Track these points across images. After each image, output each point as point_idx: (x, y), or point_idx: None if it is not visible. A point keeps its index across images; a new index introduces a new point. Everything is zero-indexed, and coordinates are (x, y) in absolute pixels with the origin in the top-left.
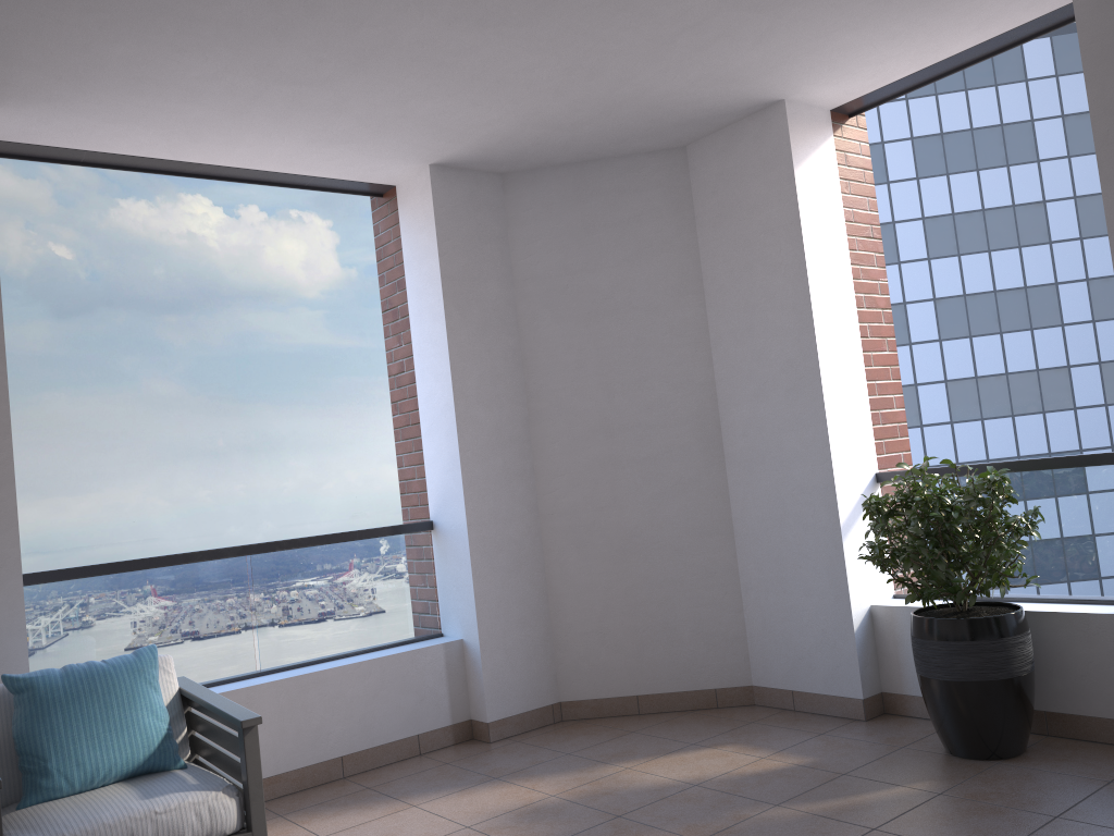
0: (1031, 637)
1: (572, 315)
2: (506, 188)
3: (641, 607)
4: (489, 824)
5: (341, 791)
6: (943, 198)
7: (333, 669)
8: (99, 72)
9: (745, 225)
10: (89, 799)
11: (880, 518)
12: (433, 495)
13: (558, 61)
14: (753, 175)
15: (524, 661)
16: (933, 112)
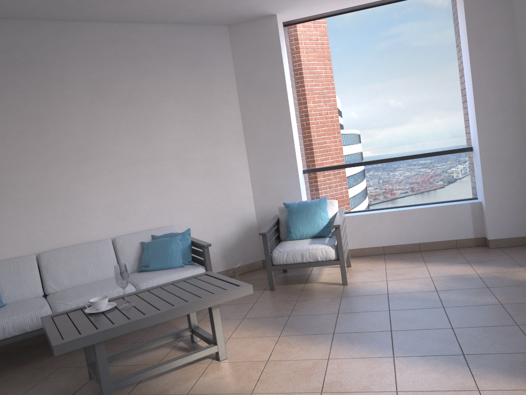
0: None
1: None
2: None
3: None
4: (438, 278)
5: (412, 256)
6: None
7: (414, 209)
8: None
9: None
10: (298, 242)
11: None
12: (471, 135)
13: None
14: None
15: (512, 214)
16: None
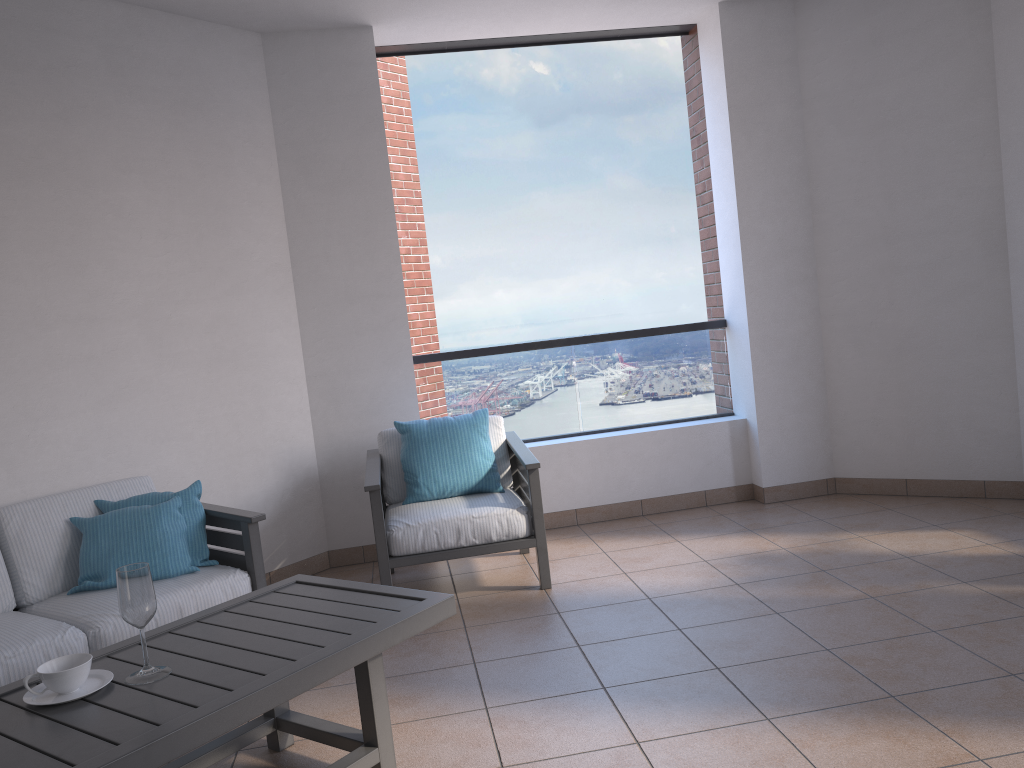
0: None
1: (857, 129)
2: (796, 11)
3: (913, 402)
4: (721, 561)
5: (634, 524)
6: None
7: (634, 435)
8: None
9: None
10: (439, 504)
11: None
12: (726, 298)
13: None
14: None
15: (800, 441)
16: None
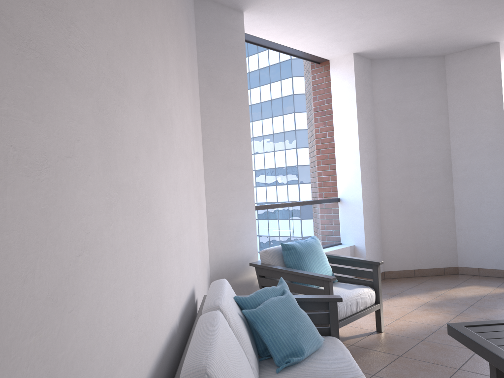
0: None
1: (396, 119)
2: (372, 65)
3: (417, 235)
4: (422, 308)
5: None
6: None
7: None
8: (302, 4)
9: (473, 89)
10: None
11: None
12: (341, 188)
13: (452, 19)
14: (479, 70)
15: (375, 254)
16: None
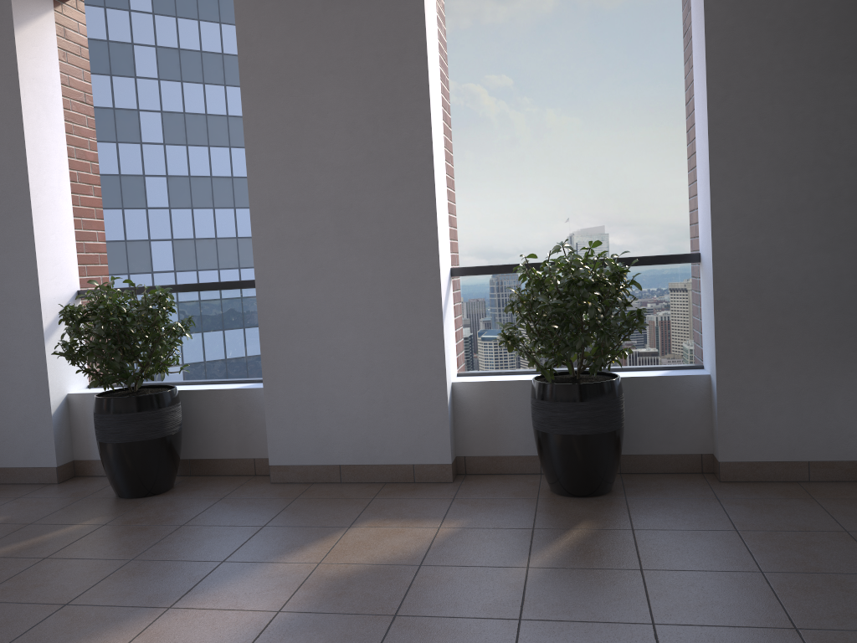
0: (183, 408)
1: None
2: None
3: None
4: None
5: None
6: (178, 99)
7: None
8: None
9: None
10: None
11: (74, 323)
12: None
13: None
14: None
15: None
16: (174, 30)
